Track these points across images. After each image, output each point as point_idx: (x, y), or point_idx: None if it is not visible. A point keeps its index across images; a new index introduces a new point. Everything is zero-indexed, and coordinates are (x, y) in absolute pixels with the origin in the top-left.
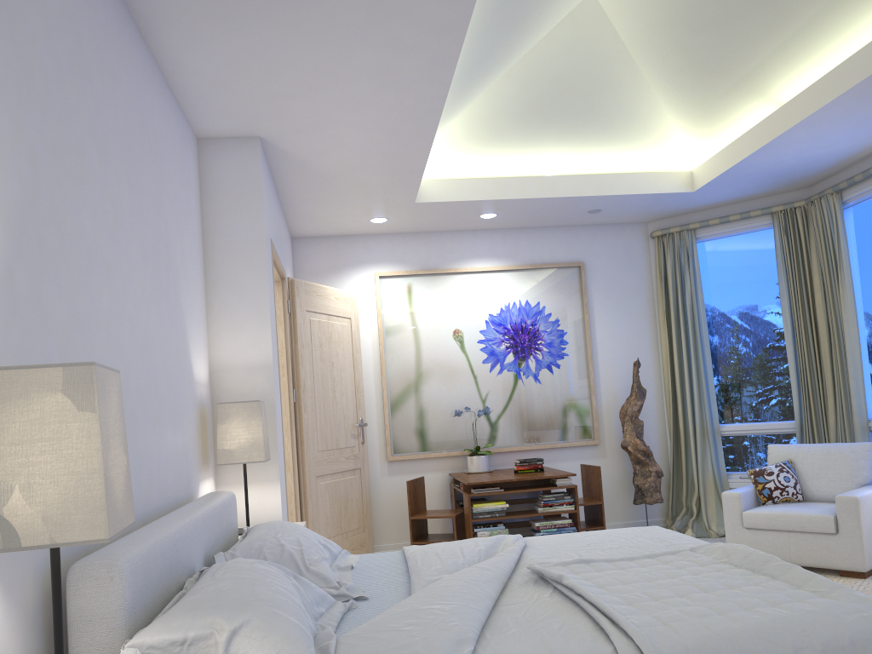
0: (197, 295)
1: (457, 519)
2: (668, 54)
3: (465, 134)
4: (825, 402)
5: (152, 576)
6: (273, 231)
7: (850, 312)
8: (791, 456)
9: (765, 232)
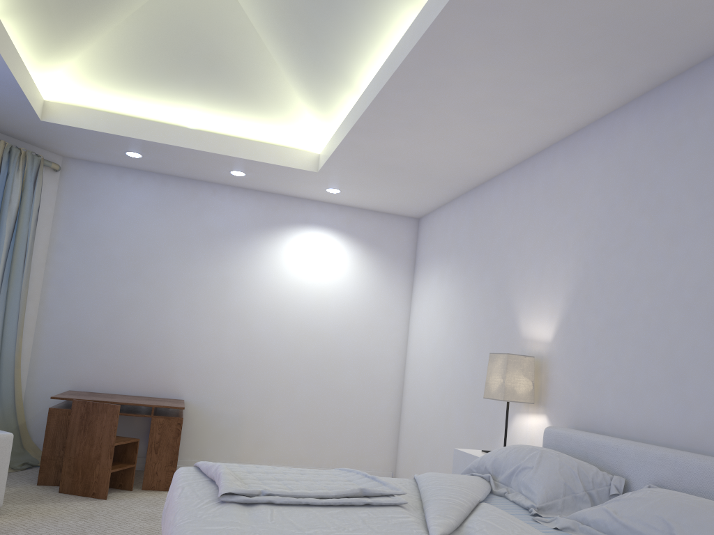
0: None
1: None
2: None
3: None
4: None
5: (563, 445)
6: None
7: None
8: None
9: None
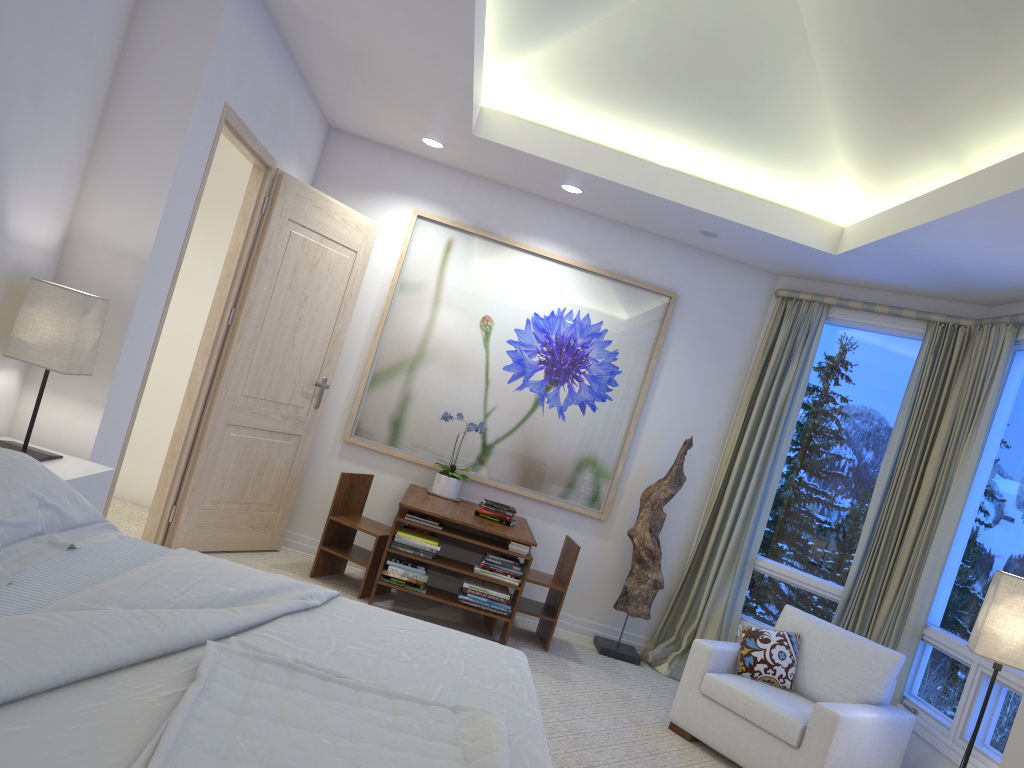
0: (68, 131)
1: (382, 540)
2: (852, 53)
3: (564, 68)
4: (889, 581)
5: None
6: (246, 96)
7: (963, 483)
8: (803, 630)
9: (913, 342)
